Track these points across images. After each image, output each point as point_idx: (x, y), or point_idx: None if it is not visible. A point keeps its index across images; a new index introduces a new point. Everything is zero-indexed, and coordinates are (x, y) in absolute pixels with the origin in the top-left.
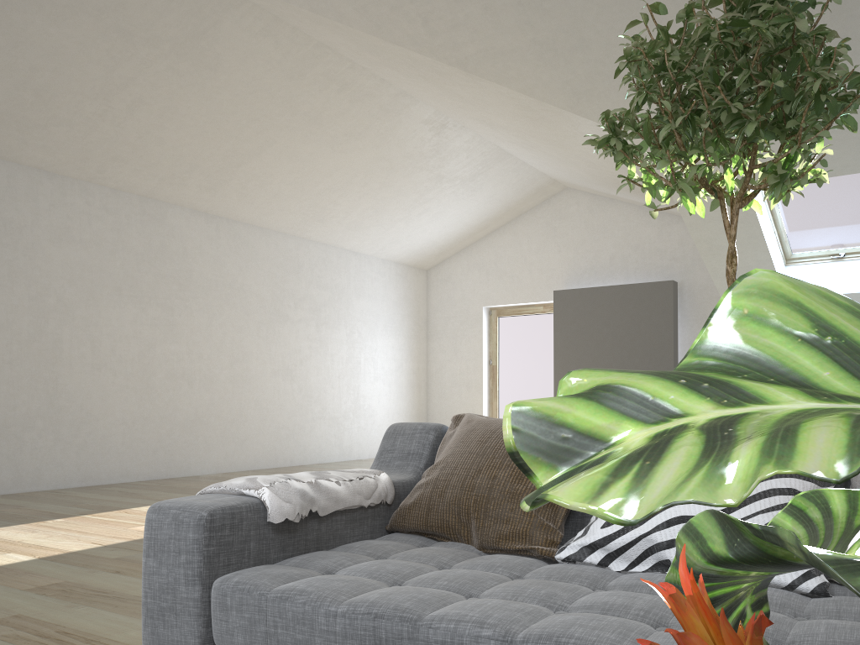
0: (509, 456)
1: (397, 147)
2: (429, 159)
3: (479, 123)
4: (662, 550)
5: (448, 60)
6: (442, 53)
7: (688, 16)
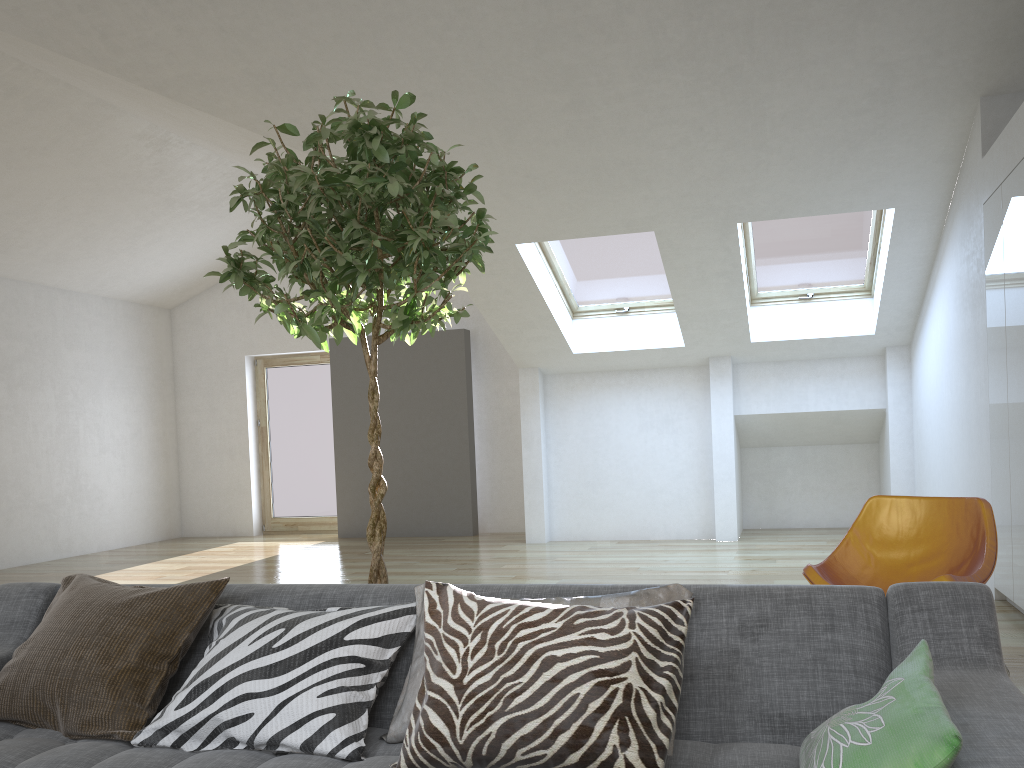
0: (99, 633)
1: (104, 165)
2: (152, 180)
3: (210, 143)
4: (228, 728)
5: (143, 83)
6: (132, 73)
7: (316, 144)
